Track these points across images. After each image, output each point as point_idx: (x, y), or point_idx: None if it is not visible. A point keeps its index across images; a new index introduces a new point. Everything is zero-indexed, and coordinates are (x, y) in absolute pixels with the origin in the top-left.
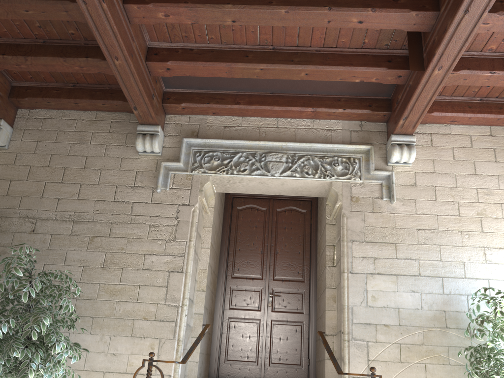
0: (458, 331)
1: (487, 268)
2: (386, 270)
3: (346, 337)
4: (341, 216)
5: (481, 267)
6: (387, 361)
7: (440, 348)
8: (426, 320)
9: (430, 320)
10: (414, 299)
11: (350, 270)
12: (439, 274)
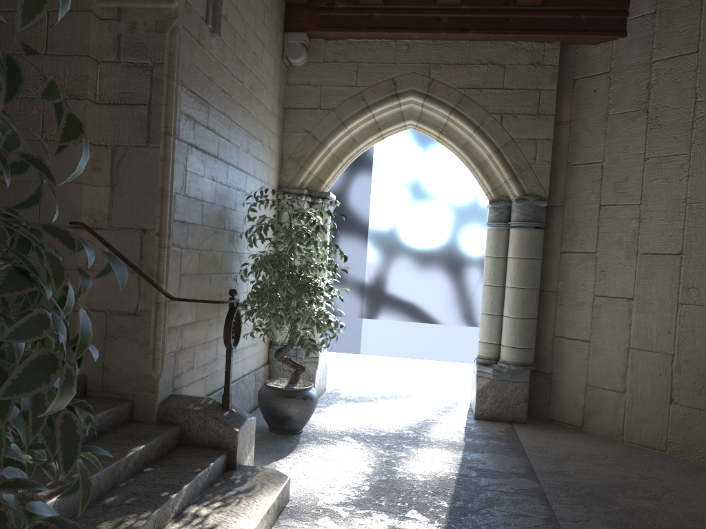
0: (229, 234)
1: (247, 159)
2: (200, 143)
3: (167, 242)
4: (169, 29)
5: (245, 157)
6: (191, 274)
7: (219, 254)
8: (216, 219)
9: (218, 219)
10: (212, 190)
11: (177, 135)
12: (227, 160)
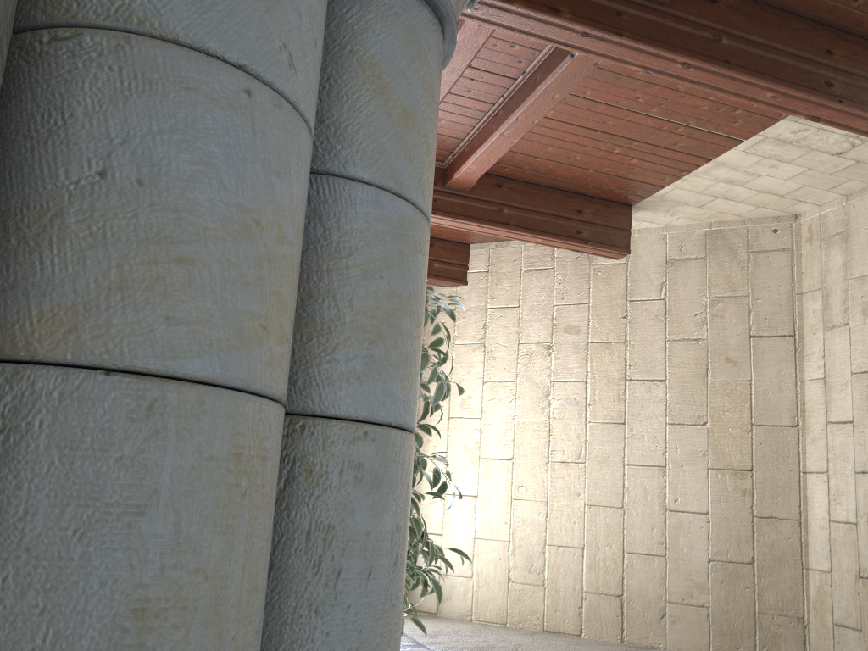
0: None
1: None
2: None
3: None
4: None
5: None
6: None
7: None
8: None
9: None
10: None
11: None
12: None
